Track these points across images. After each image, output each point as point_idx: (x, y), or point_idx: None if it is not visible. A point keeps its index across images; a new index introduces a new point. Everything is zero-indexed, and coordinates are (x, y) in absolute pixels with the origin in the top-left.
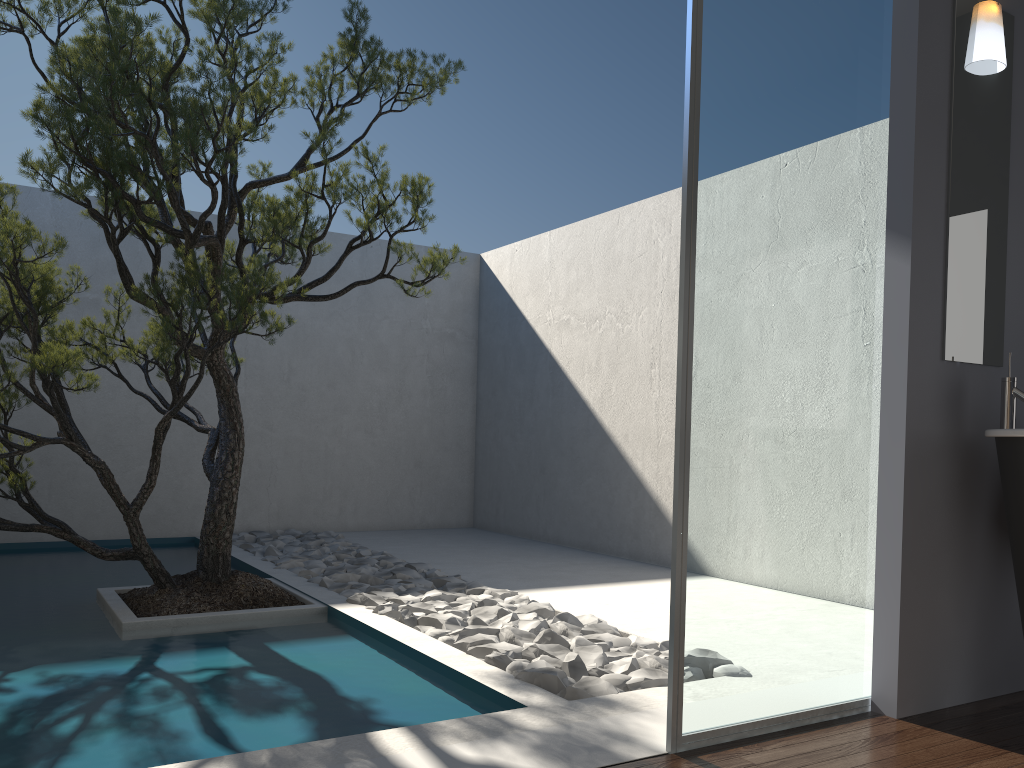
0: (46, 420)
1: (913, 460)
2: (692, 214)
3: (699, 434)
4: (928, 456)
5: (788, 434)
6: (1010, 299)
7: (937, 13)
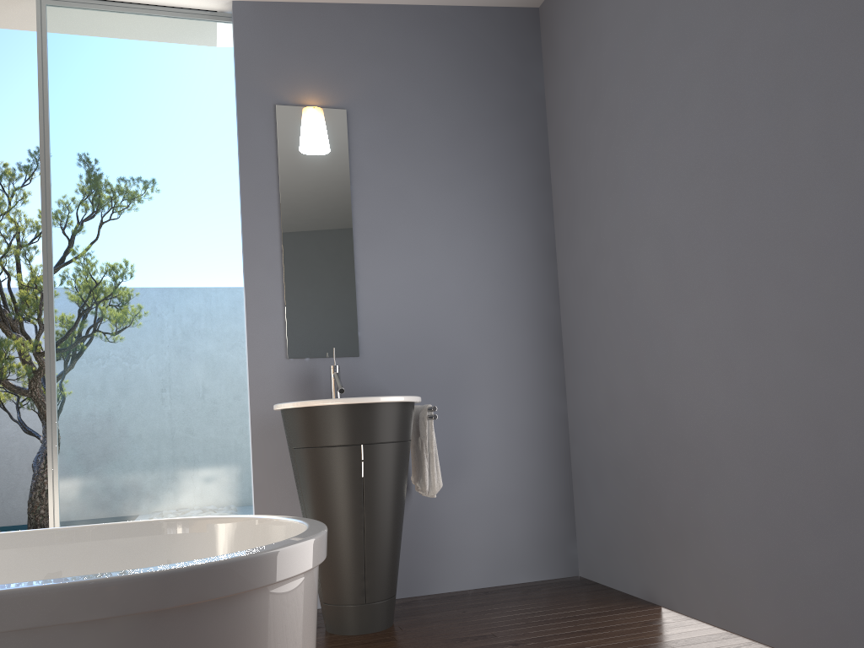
0: (32, 441)
1: (261, 431)
2: (49, 291)
3: (68, 428)
4: (278, 427)
5: (156, 421)
6: (366, 306)
7: (259, 125)
